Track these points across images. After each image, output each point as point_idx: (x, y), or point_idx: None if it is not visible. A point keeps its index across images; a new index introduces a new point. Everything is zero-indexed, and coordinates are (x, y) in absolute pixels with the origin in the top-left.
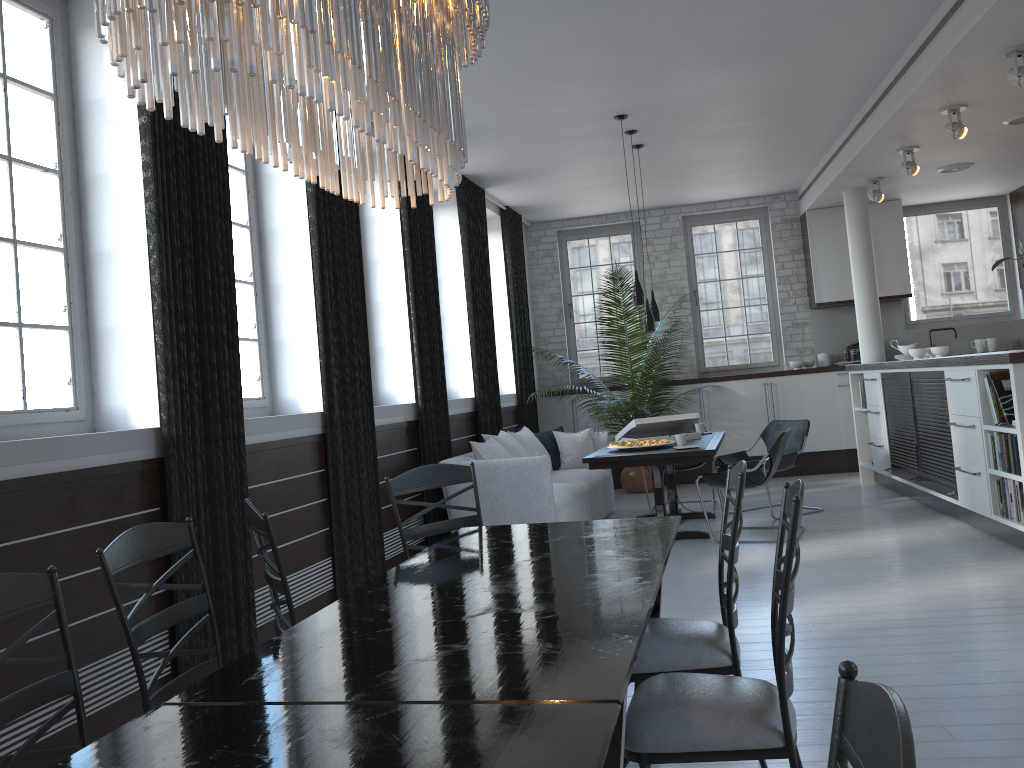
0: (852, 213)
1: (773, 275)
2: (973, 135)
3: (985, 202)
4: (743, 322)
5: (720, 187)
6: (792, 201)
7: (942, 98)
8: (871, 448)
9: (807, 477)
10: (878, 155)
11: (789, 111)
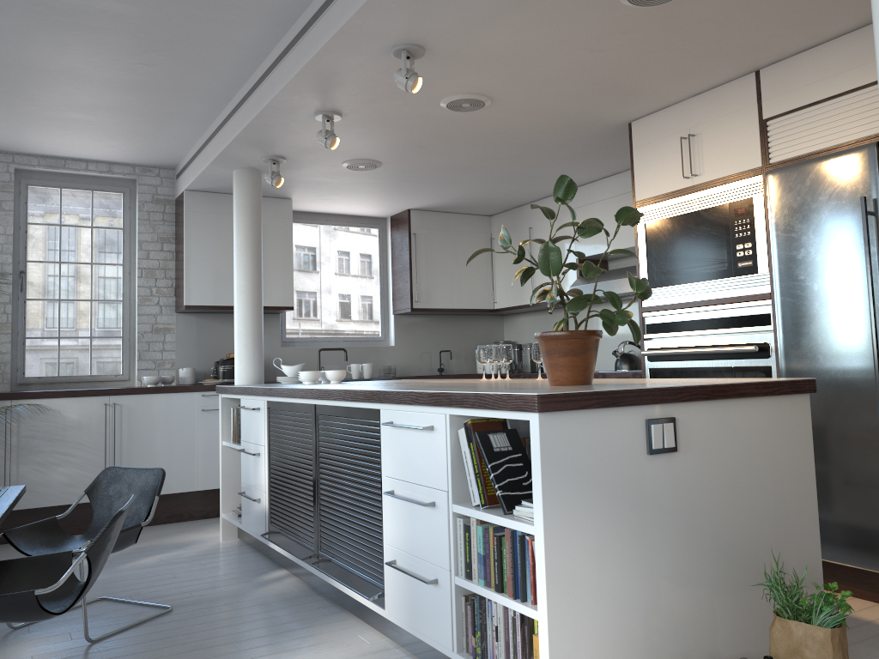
0: (243, 197)
1: (134, 265)
2: (403, 115)
3: (368, 222)
4: (87, 320)
5: (74, 134)
6: (168, 179)
7: (406, 21)
8: (238, 494)
9: (150, 530)
10: (292, 115)
11: (186, 4)
